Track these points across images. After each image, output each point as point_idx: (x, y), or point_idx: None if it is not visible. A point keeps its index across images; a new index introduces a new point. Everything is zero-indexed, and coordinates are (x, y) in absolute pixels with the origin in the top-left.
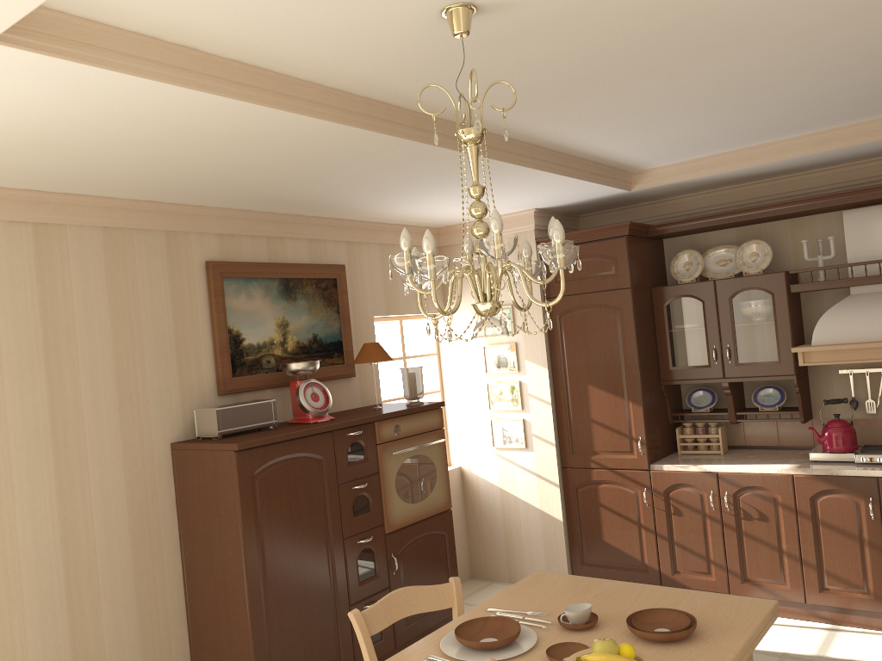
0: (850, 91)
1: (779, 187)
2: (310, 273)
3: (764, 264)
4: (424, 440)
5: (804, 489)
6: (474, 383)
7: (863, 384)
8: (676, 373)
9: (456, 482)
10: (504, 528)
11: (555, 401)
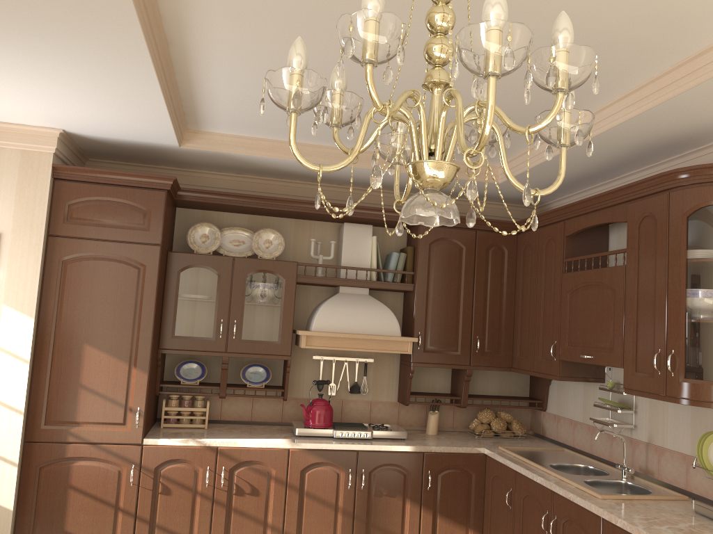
0: None
1: (292, 189)
2: None
3: (277, 252)
4: None
5: (298, 462)
6: None
7: (328, 369)
8: (178, 343)
9: None
10: None
11: (35, 359)
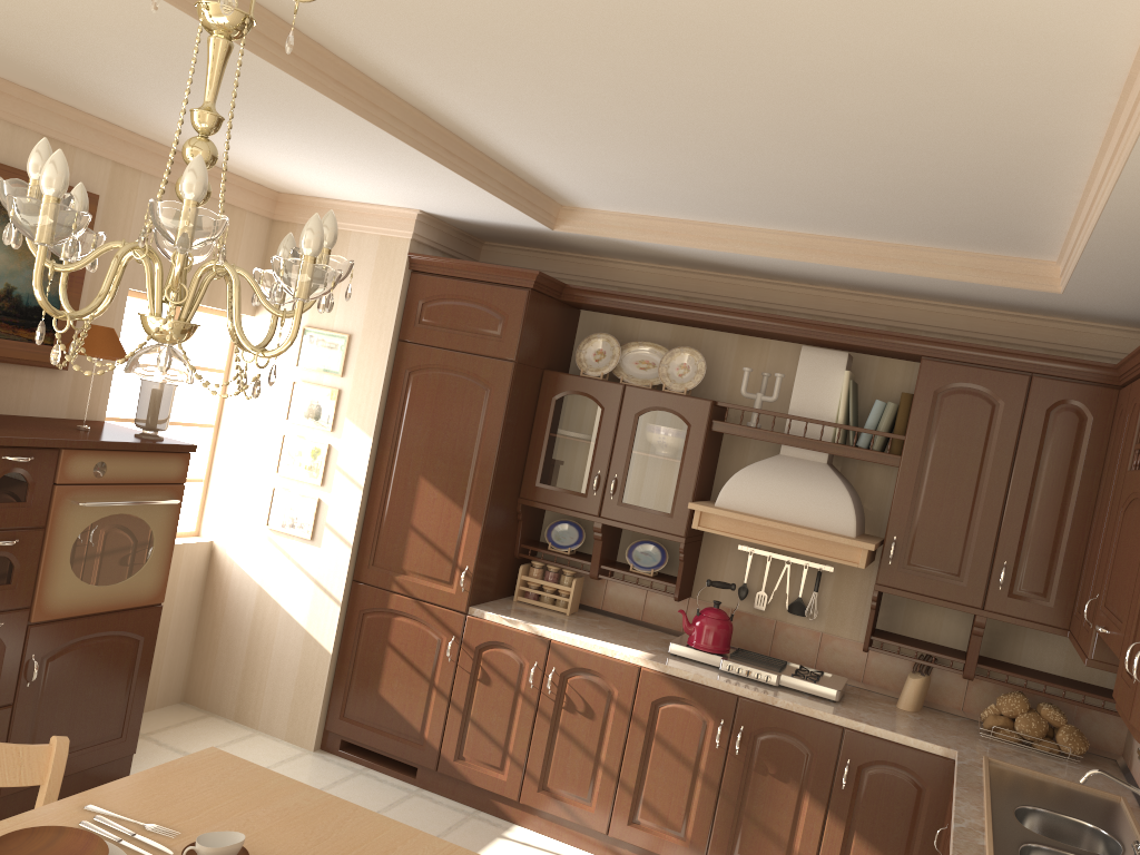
0: (851, 191)
1: (740, 289)
2: None
3: (691, 383)
4: (144, 494)
5: (649, 689)
6: (266, 429)
7: (761, 570)
8: (542, 493)
9: (198, 562)
10: (249, 643)
11: (371, 487)
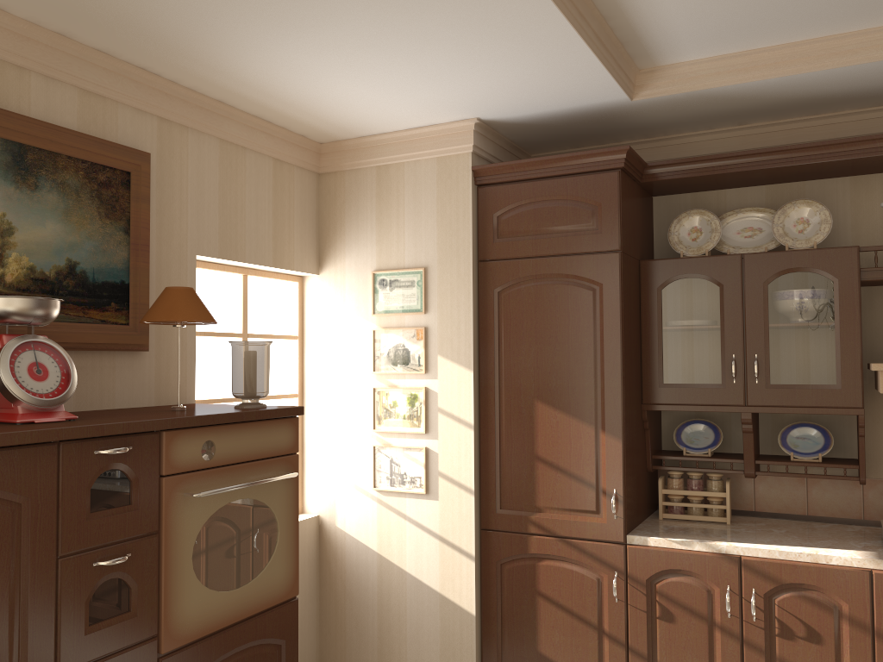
0: None
1: (839, 128)
2: (75, 147)
3: (819, 236)
4: (259, 472)
5: None
6: (353, 387)
7: None
8: (669, 394)
9: (309, 540)
10: (379, 618)
11: (481, 423)
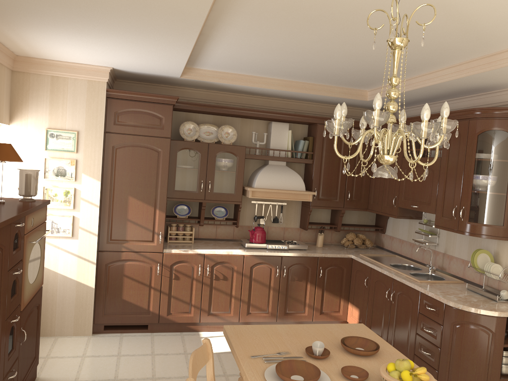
0: (340, 70)
1: (239, 99)
2: None
3: (233, 140)
4: (40, 231)
5: (249, 262)
6: None
7: (260, 209)
8: (177, 194)
9: None
10: None
11: (101, 205)
